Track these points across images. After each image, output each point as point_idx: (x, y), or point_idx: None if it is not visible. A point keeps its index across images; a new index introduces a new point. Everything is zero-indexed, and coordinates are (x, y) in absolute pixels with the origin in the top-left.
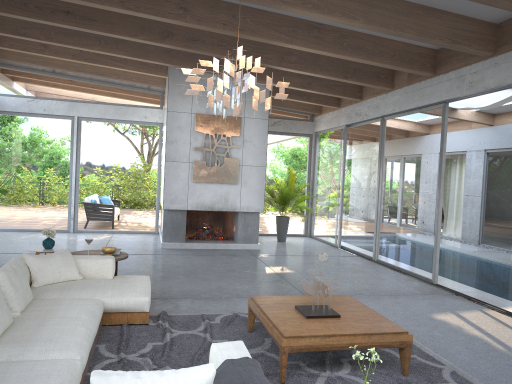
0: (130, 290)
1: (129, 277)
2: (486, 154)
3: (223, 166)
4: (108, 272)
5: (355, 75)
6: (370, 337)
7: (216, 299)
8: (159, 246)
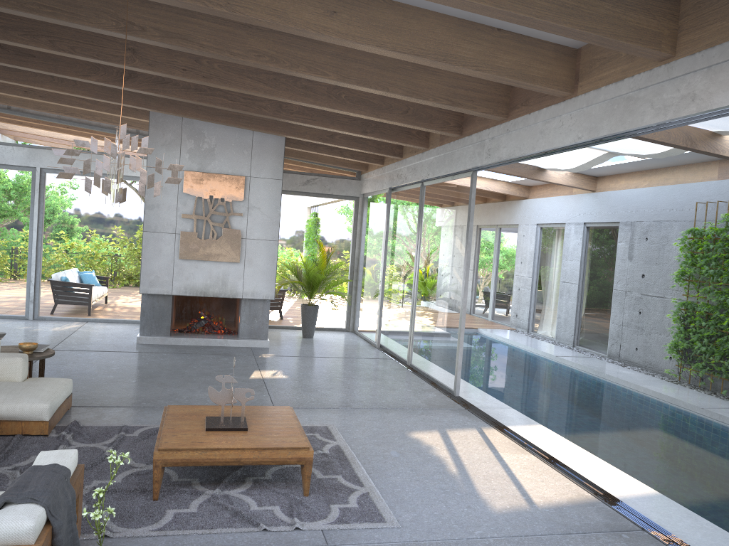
0: (30, 395)
1: (42, 380)
2: (586, 229)
3: (221, 239)
4: (16, 373)
5: (378, 129)
6: (261, 452)
7: (157, 408)
8: (135, 341)
